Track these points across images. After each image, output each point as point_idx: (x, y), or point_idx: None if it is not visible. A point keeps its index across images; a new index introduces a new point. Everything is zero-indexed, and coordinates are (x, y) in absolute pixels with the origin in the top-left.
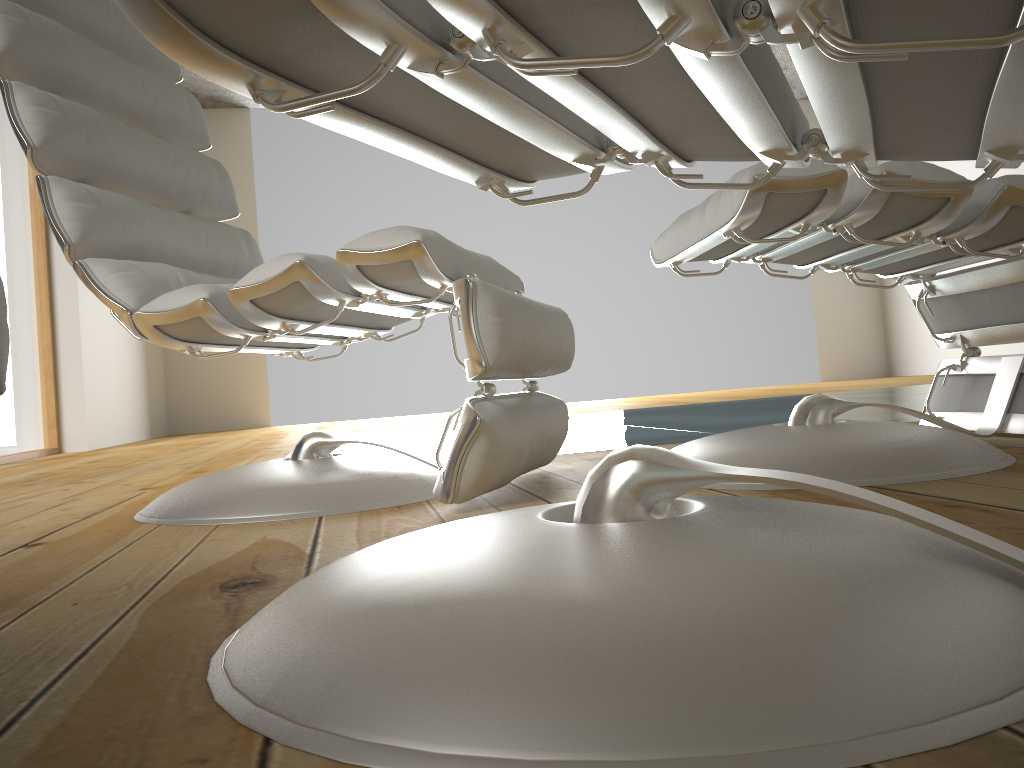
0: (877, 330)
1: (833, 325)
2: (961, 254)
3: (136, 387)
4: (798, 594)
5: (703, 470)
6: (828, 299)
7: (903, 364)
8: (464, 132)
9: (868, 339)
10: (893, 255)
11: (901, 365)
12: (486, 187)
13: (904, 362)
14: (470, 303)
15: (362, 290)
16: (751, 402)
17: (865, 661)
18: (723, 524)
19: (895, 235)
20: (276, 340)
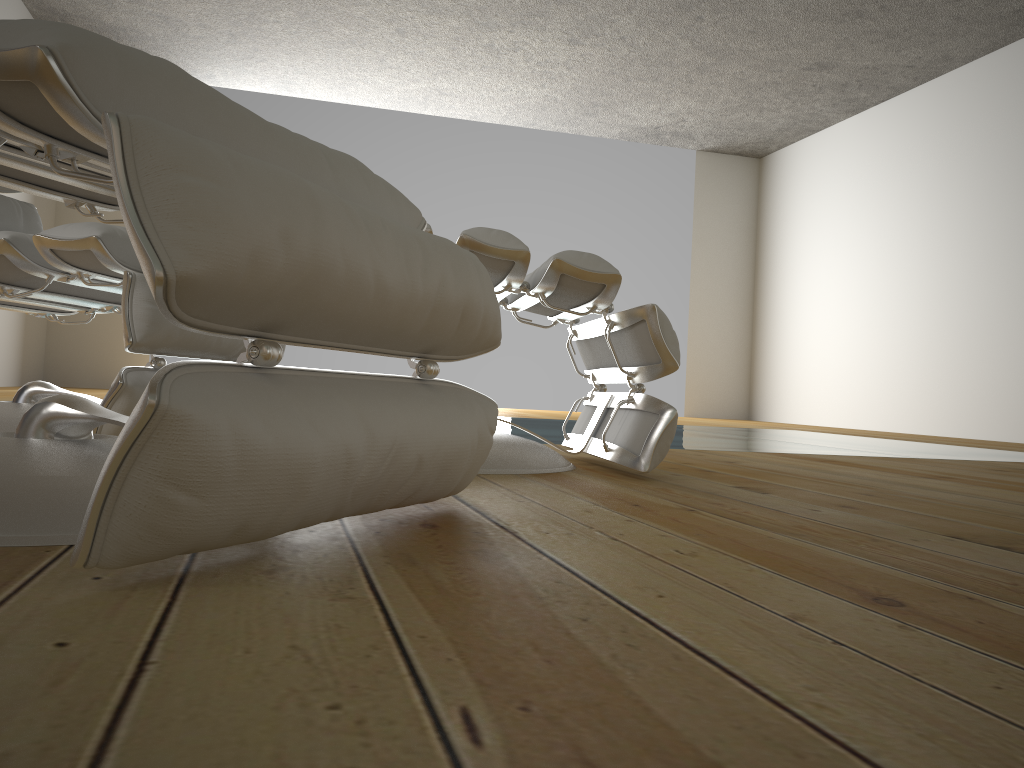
0: (743, 375)
1: (703, 365)
2: (546, 306)
3: (9, 334)
4: (31, 475)
5: (86, 412)
6: (702, 340)
7: (761, 410)
8: (8, 170)
9: (734, 382)
10: (521, 300)
11: (759, 411)
12: (73, 206)
13: (762, 408)
14: (127, 291)
15: (62, 269)
16: (571, 422)
17: (20, 506)
18: (76, 445)
19: (499, 284)
20: (9, 301)
